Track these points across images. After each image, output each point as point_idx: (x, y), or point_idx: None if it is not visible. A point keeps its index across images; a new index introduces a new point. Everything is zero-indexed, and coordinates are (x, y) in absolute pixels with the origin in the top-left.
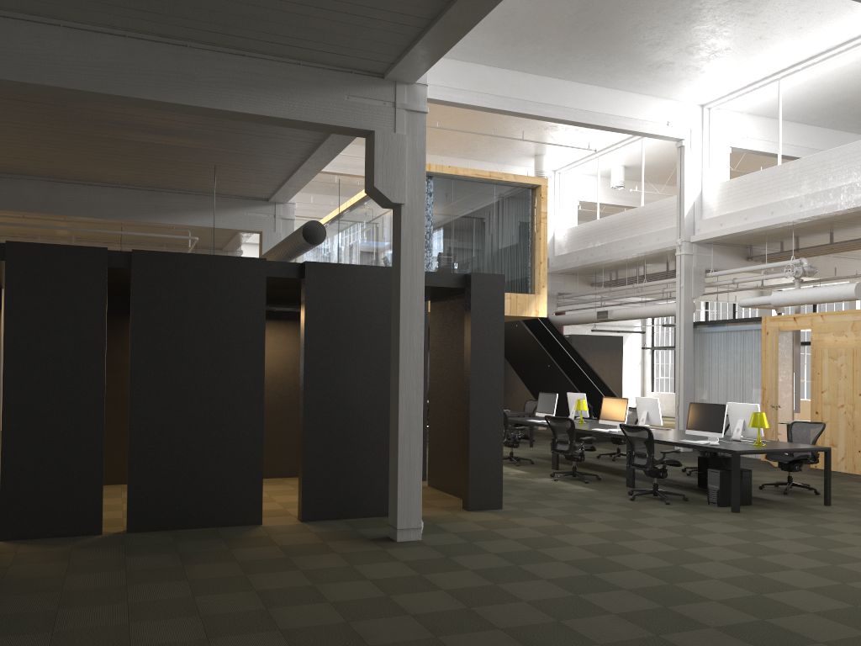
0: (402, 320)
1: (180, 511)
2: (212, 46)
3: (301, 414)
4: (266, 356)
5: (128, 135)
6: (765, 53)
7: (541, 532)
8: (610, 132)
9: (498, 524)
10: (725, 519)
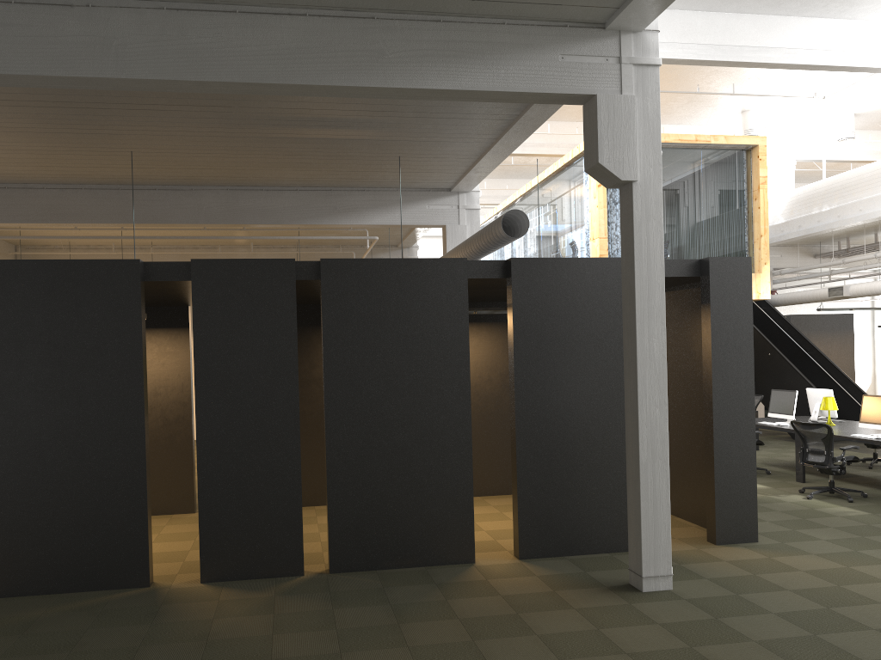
0: (638, 323)
1: (385, 549)
2: (402, 15)
3: (513, 435)
4: None
5: (306, 133)
6: None
7: (825, 579)
8: (840, 74)
9: (761, 566)
10: None
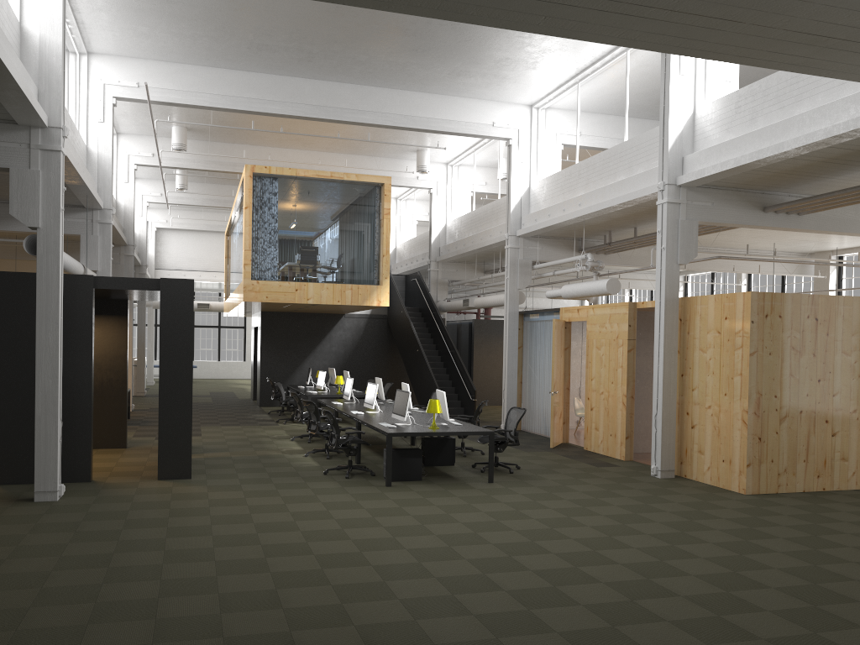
0: (38, 322)
1: None
2: None
3: None
4: None
5: None
6: (546, 61)
7: (173, 497)
8: None
9: (153, 490)
10: (361, 491)
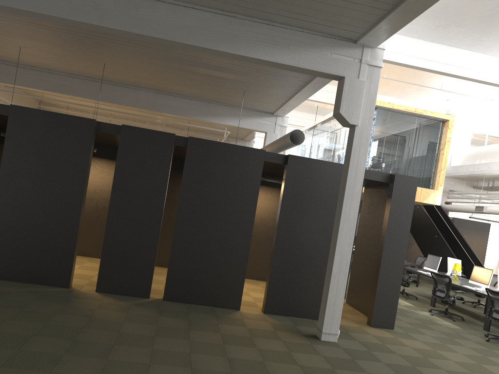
0: (345, 199)
1: (193, 293)
2: (250, 18)
3: (272, 247)
4: (258, 206)
5: (197, 69)
6: None
7: (420, 353)
8: None
9: (389, 341)
10: None
